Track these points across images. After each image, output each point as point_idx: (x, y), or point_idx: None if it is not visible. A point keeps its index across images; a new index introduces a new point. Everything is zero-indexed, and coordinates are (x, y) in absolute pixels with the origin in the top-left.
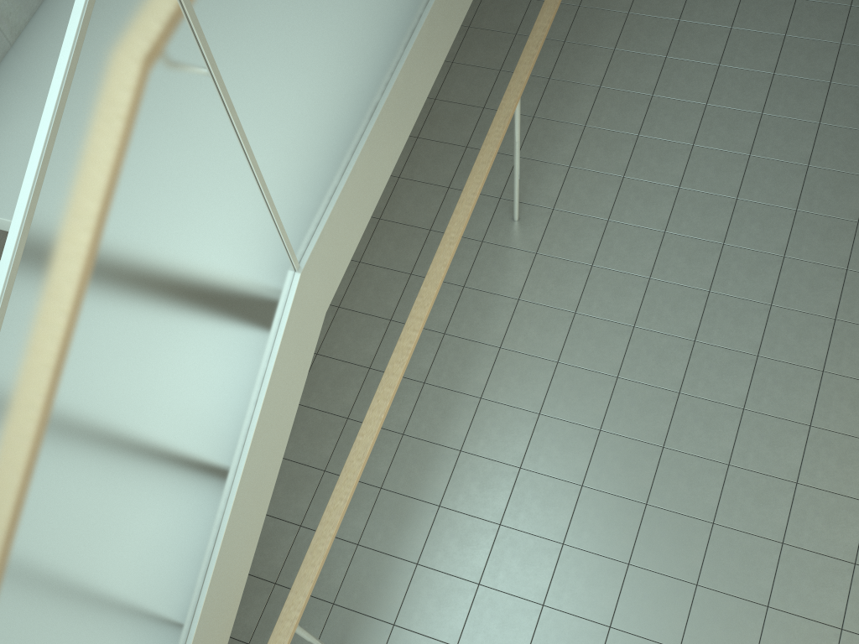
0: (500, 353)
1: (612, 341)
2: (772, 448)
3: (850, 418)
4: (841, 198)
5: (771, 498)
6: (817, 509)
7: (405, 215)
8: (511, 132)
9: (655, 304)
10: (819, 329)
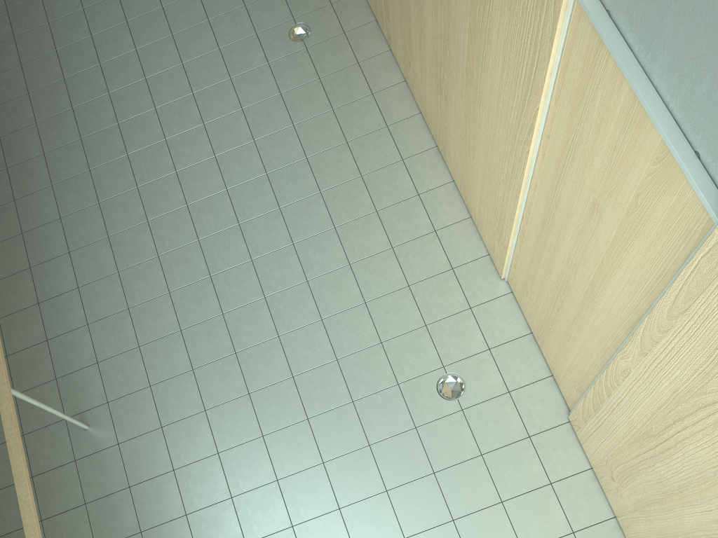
0: (144, 536)
1: (212, 473)
2: (357, 477)
3: (389, 423)
4: (286, 270)
5: (379, 512)
6: (409, 499)
7: (7, 478)
8: (39, 362)
9: (221, 427)
10: (332, 373)
